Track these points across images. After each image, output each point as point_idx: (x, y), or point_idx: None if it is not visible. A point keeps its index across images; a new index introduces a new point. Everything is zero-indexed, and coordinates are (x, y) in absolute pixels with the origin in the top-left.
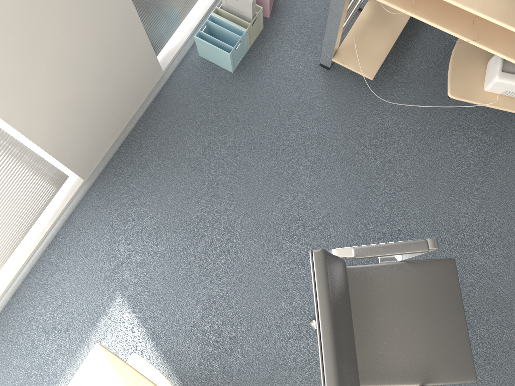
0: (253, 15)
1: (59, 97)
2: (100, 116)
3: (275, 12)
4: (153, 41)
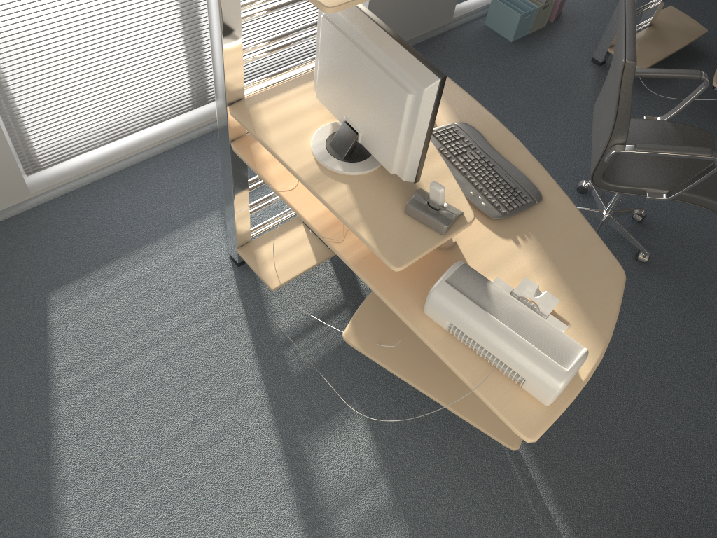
0: (546, 2)
1: None
2: (406, 2)
3: (558, 21)
4: None
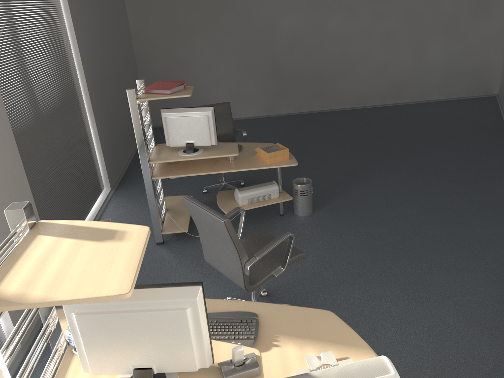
0: None
1: None
2: None
3: None
4: None
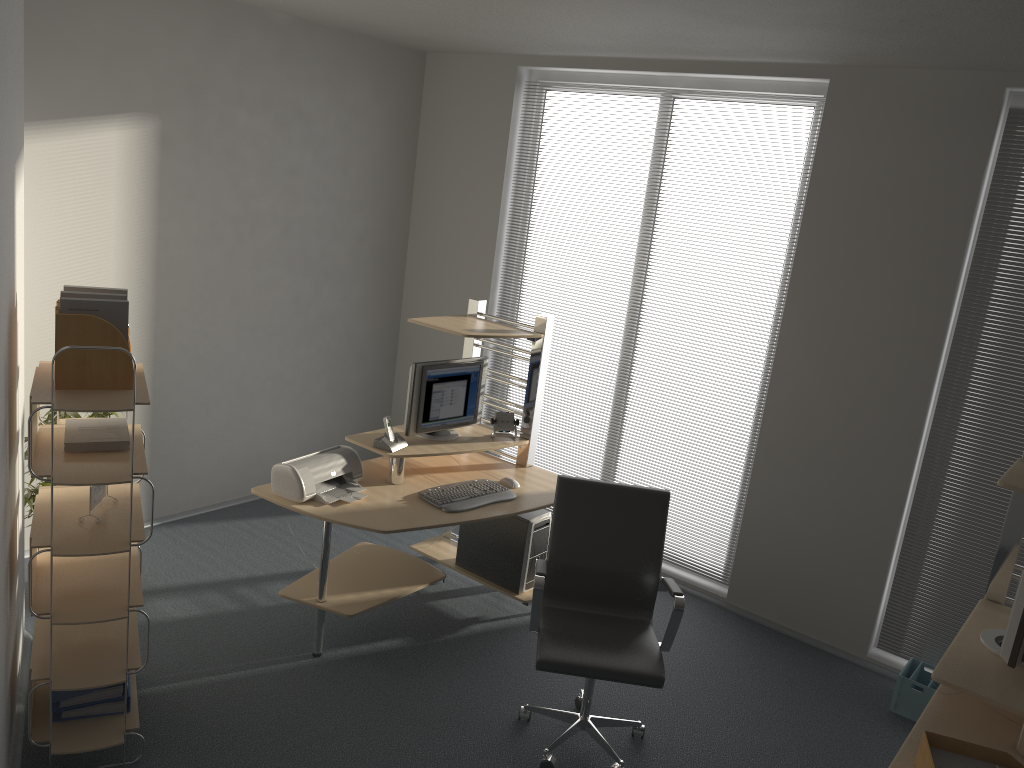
0: None
1: (784, 513)
2: (787, 578)
3: None
4: (890, 628)
